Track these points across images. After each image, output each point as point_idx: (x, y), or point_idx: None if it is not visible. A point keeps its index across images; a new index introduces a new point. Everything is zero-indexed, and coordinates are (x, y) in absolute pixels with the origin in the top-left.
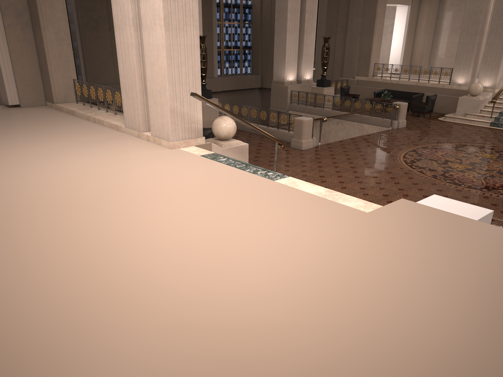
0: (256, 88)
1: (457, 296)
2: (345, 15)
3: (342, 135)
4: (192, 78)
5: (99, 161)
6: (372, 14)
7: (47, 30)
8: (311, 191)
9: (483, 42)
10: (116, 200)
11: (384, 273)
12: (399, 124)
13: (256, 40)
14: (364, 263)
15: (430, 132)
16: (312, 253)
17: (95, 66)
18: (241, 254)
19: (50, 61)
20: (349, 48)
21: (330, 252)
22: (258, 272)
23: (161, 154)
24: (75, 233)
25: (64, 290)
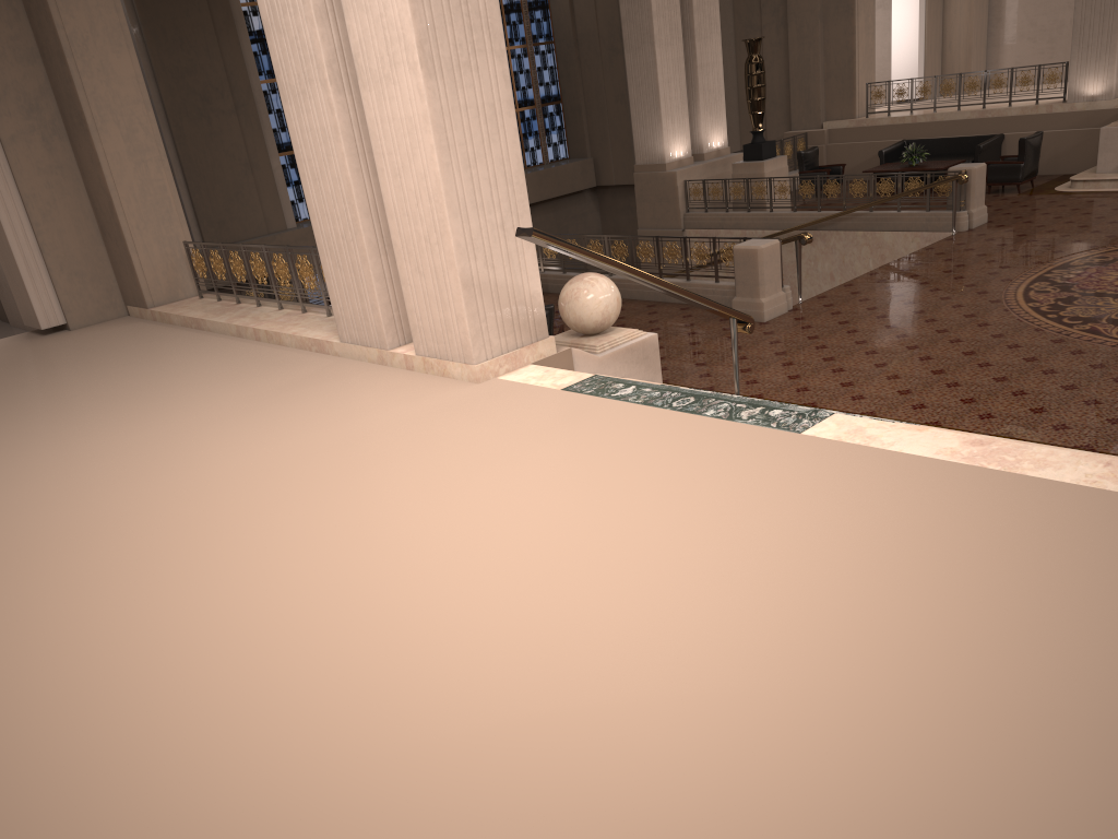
0: (584, 189)
1: None
2: None
3: (828, 267)
4: (505, 191)
5: (309, 449)
6: None
7: (106, 134)
8: (925, 451)
9: None
10: (398, 566)
11: None
12: (973, 220)
13: (570, 78)
14: None
15: (1056, 226)
16: (1078, 672)
17: (217, 201)
18: (859, 710)
19: (124, 208)
20: (798, 58)
21: None
22: (956, 778)
23: (459, 403)
24: (323, 703)
25: None
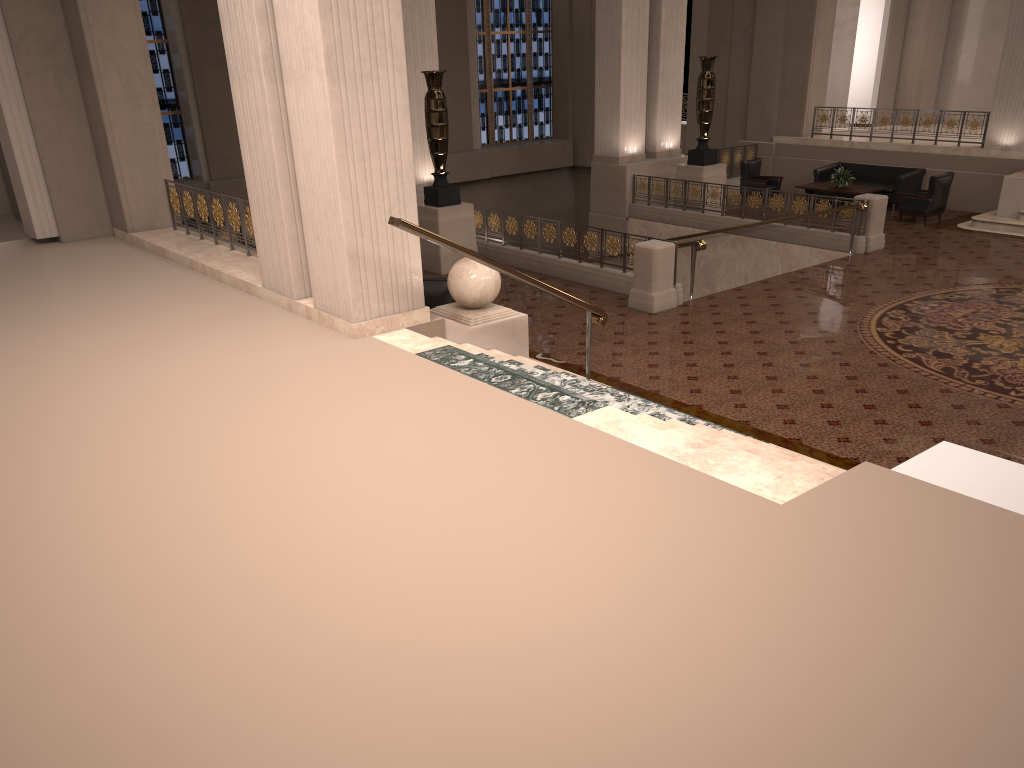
0: (563, 167)
1: (996, 766)
2: (749, 5)
3: (744, 269)
4: (395, 183)
5: (196, 376)
6: (809, 1)
7: (107, 80)
8: (654, 446)
9: None
10: (213, 481)
11: (814, 690)
12: (869, 244)
13: (561, 66)
14: (764, 660)
15: (939, 260)
16: (641, 630)
17: (225, 140)
18: (474, 634)
19: (116, 144)
20: (758, 76)
21: (684, 626)
22: (507, 690)
23: (331, 354)
24: (106, 577)
25: (48, 749)
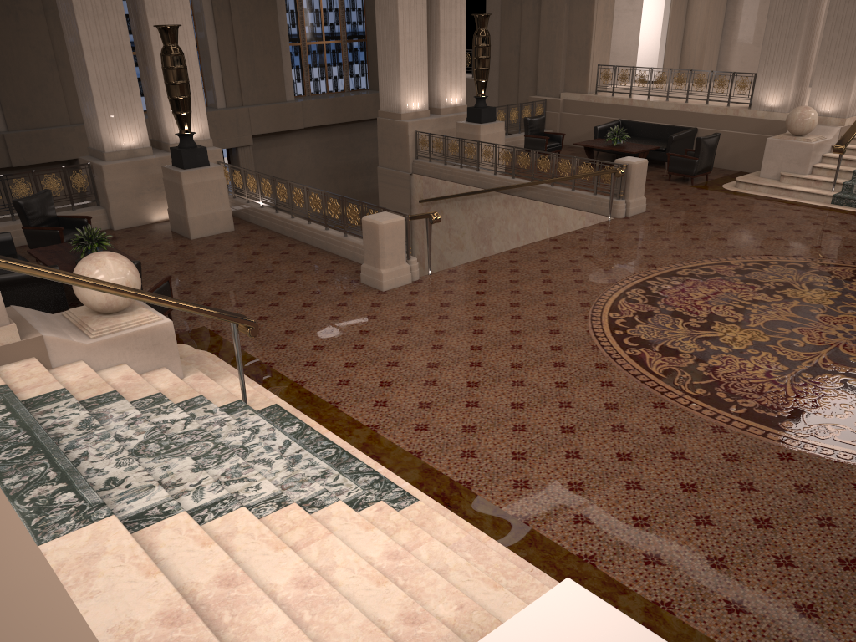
0: None
1: None
2: None
3: (515, 228)
4: None
5: None
6: None
7: None
8: (107, 620)
9: (821, 14)
10: None
11: None
12: (630, 209)
13: (374, 21)
14: None
15: (695, 227)
16: None
17: (21, 91)
18: None
19: None
20: (546, 34)
21: None
22: None
23: None
24: None
25: None
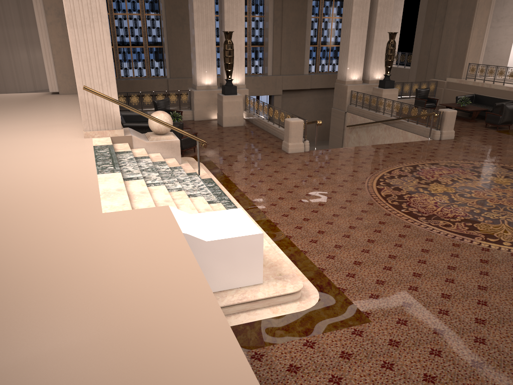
0: None
1: None
2: (444, 7)
3: (388, 143)
4: (104, 72)
5: (7, 143)
6: (472, 6)
7: None
8: (104, 187)
9: None
10: None
11: None
12: (442, 135)
13: None
14: None
15: (474, 147)
16: None
17: (179, 60)
18: None
19: None
20: (444, 45)
21: None
22: None
23: (65, 142)
24: None
25: None
